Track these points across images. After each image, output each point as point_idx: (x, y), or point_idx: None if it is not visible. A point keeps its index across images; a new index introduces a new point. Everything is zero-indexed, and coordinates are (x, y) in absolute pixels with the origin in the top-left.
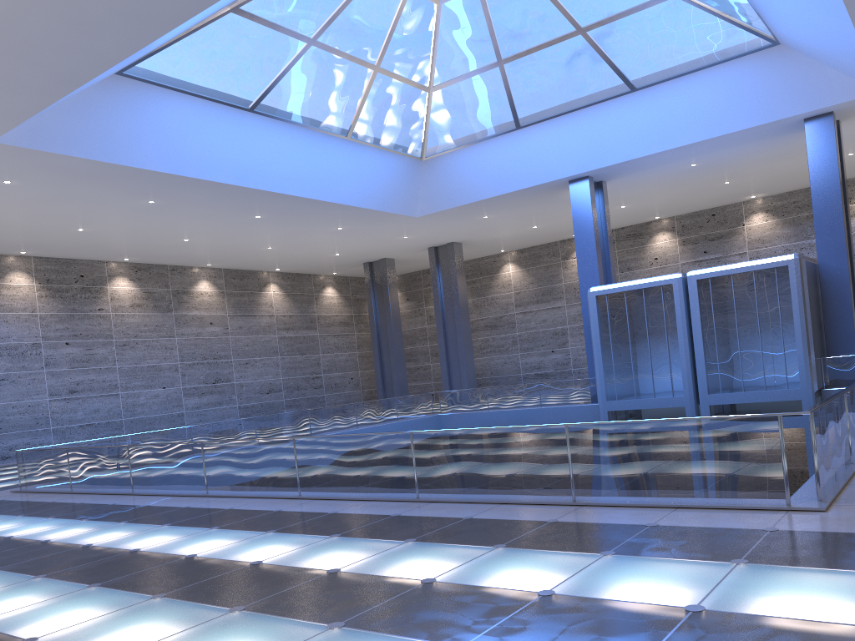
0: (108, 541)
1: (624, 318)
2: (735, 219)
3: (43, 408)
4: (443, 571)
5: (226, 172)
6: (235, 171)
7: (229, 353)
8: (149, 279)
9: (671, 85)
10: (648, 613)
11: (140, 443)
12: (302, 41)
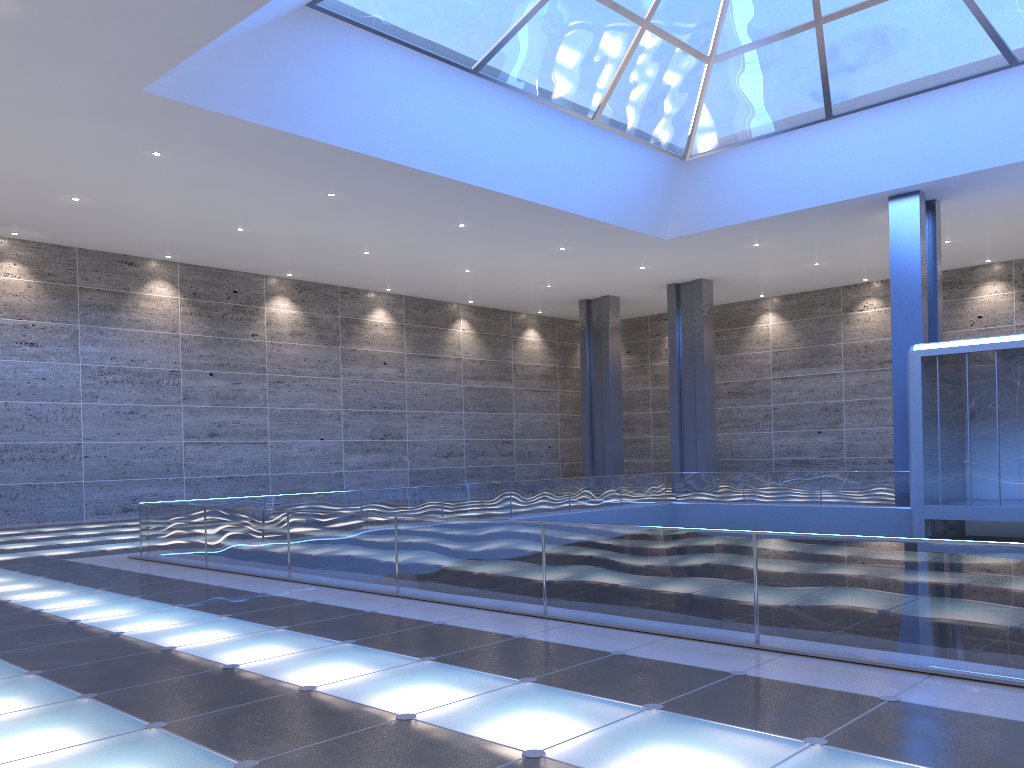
0: (263, 662)
1: (962, 390)
2: None
3: (176, 452)
4: None
5: (433, 157)
6: (443, 157)
7: (403, 402)
8: (314, 301)
9: None
10: None
11: (296, 507)
12: None
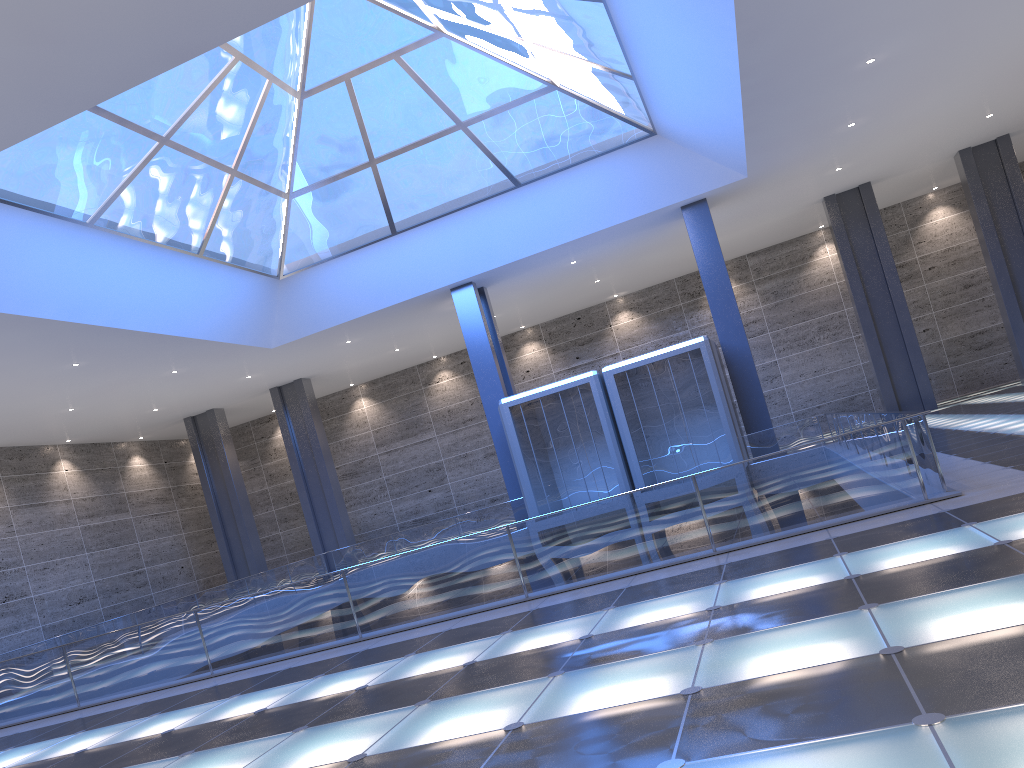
0: (190, 721)
1: (544, 426)
2: (601, 321)
3: None
4: (710, 602)
5: (56, 305)
6: (66, 303)
7: (19, 558)
8: None
9: (556, 179)
10: (972, 554)
11: None
12: (154, 139)
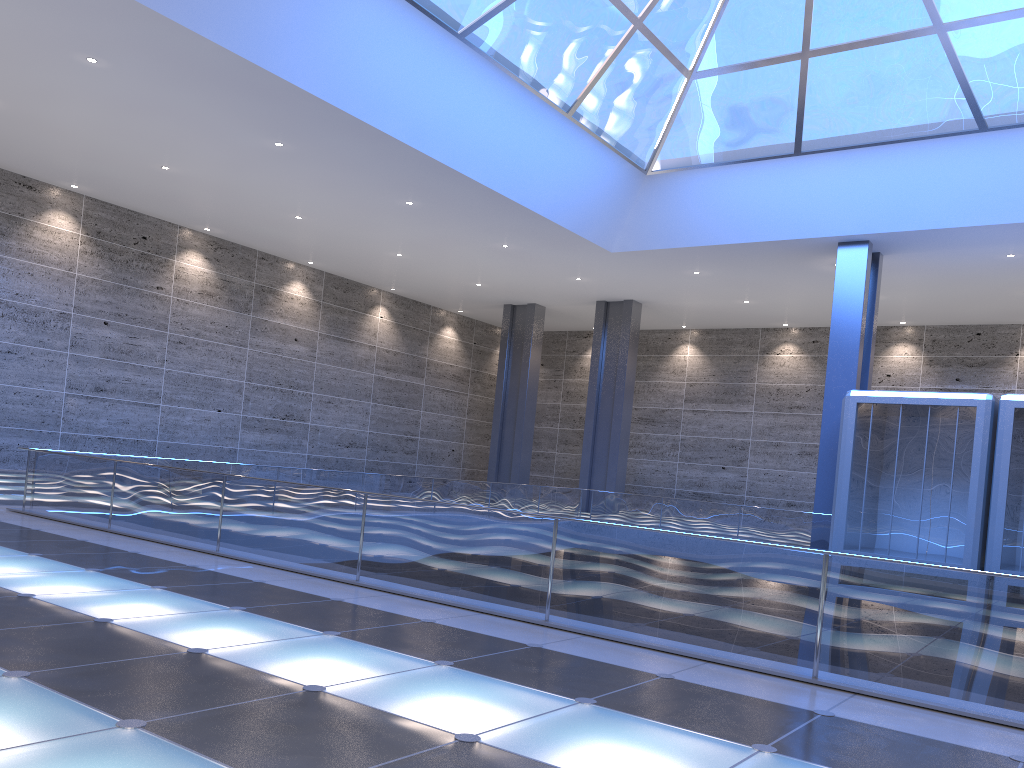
0: (237, 649)
1: (892, 441)
2: (1007, 345)
3: (54, 403)
4: None
5: (400, 121)
6: (411, 123)
7: (310, 384)
8: (229, 263)
9: None
10: None
11: None
12: None
